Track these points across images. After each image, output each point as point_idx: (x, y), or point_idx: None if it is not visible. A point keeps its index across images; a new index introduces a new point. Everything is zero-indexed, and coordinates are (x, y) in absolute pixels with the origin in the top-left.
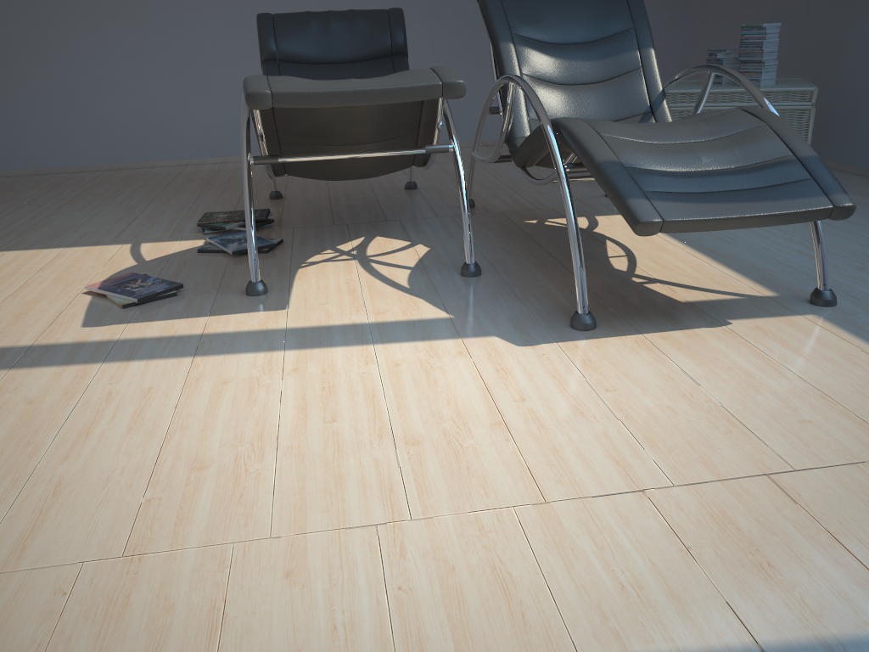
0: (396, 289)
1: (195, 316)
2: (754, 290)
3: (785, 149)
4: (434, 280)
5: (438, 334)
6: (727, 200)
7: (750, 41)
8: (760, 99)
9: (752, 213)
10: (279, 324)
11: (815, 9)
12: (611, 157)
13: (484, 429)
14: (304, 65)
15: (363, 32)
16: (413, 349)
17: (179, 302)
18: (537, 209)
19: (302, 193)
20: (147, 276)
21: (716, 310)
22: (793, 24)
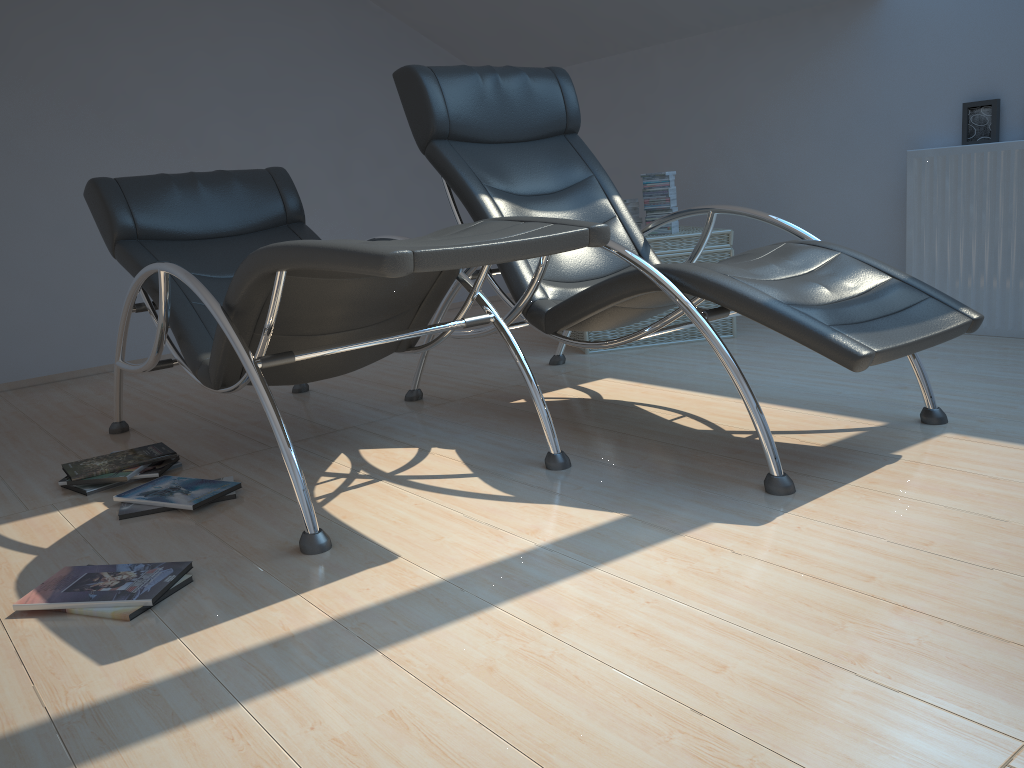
0: (502, 501)
1: (276, 599)
2: (860, 423)
3: (883, 274)
4: (528, 481)
5: (649, 537)
6: (894, 325)
7: (654, 189)
8: (801, 232)
9: (926, 334)
10: (426, 577)
11: (661, 161)
12: (768, 296)
13: (896, 619)
14: (177, 242)
15: (246, 197)
16: (652, 559)
17: (214, 588)
18: (501, 388)
19: (152, 420)
20: (107, 565)
21: (865, 447)
22: (636, 176)
